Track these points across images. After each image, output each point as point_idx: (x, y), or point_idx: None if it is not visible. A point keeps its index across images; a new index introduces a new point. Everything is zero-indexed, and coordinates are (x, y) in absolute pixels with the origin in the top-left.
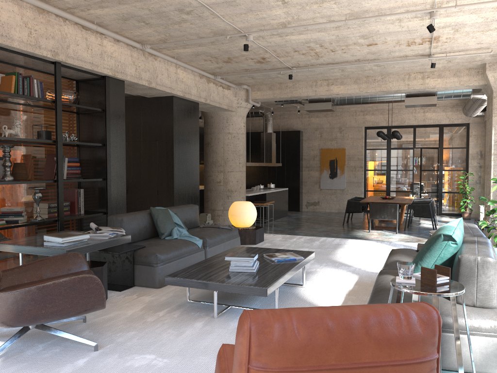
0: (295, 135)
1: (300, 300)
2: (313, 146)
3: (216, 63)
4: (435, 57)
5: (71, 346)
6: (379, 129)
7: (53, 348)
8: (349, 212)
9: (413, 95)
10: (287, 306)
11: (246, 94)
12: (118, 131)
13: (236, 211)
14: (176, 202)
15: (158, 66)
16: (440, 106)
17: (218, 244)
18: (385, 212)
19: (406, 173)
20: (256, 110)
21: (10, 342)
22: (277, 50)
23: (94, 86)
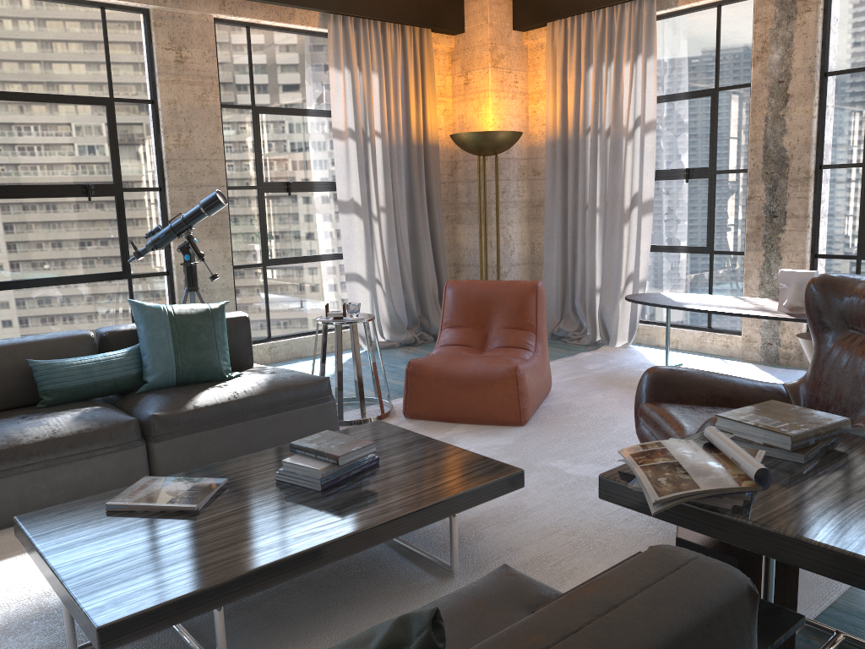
0: None
1: None
2: None
3: None
4: None
5: None
6: None
7: None
8: None
9: None
10: None
11: None
12: None
13: None
14: None
15: None
16: None
17: None
18: None
19: None
20: None
21: None
22: None
23: None
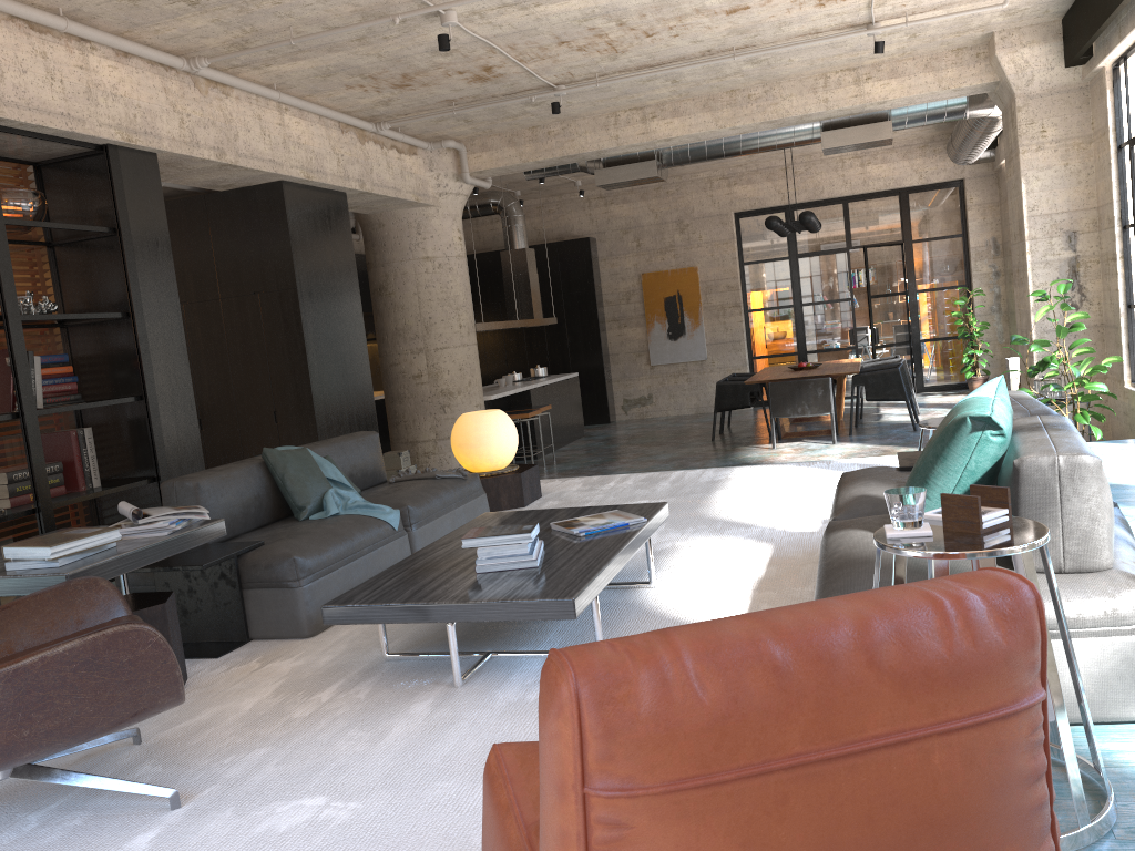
0: (579, 249)
1: (651, 618)
2: (623, 271)
3: (375, 93)
4: (882, 28)
5: (112, 807)
6: (767, 214)
7: (66, 818)
8: (723, 410)
9: (839, 124)
10: (622, 635)
11: (455, 162)
12: (157, 278)
13: (468, 434)
14: (323, 433)
15: (237, 111)
16: (898, 147)
17: (439, 516)
18: (803, 399)
19: (838, 308)
20: (482, 200)
21: None
22: (519, 45)
23: (83, 173)
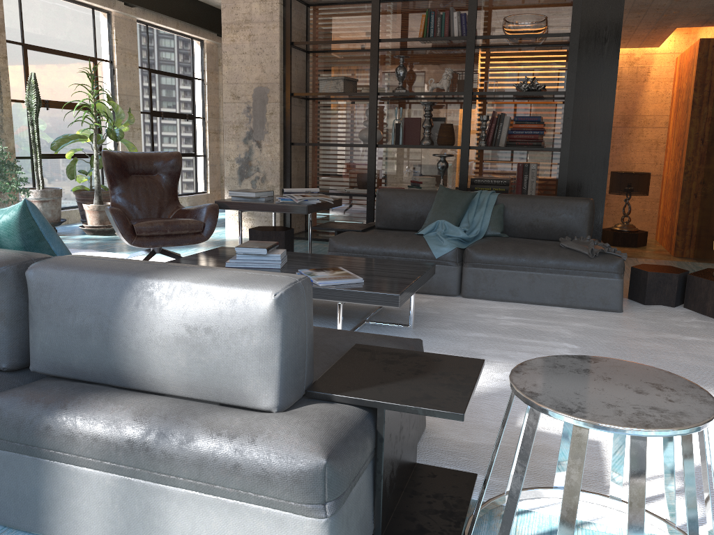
0: None
1: None
2: None
3: None
4: None
5: None
6: None
7: None
8: None
9: None
10: None
11: None
12: (597, 66)
13: None
14: None
15: None
16: None
17: (508, 269)
18: None
19: None
20: None
21: (134, 255)
22: None
23: None
